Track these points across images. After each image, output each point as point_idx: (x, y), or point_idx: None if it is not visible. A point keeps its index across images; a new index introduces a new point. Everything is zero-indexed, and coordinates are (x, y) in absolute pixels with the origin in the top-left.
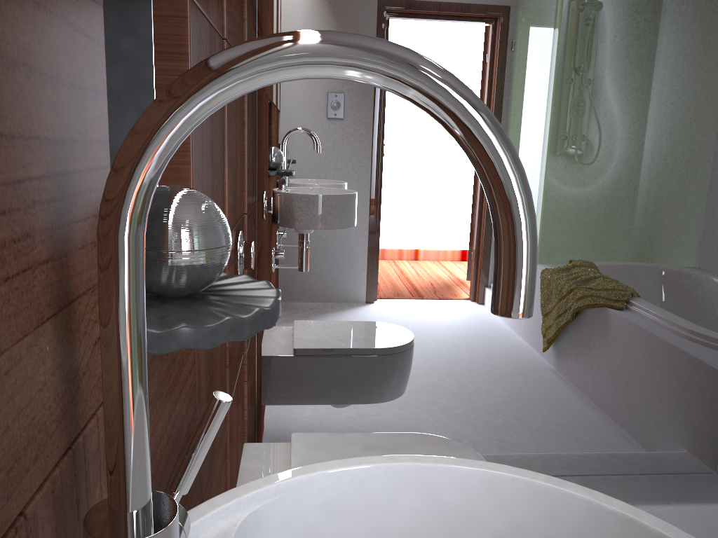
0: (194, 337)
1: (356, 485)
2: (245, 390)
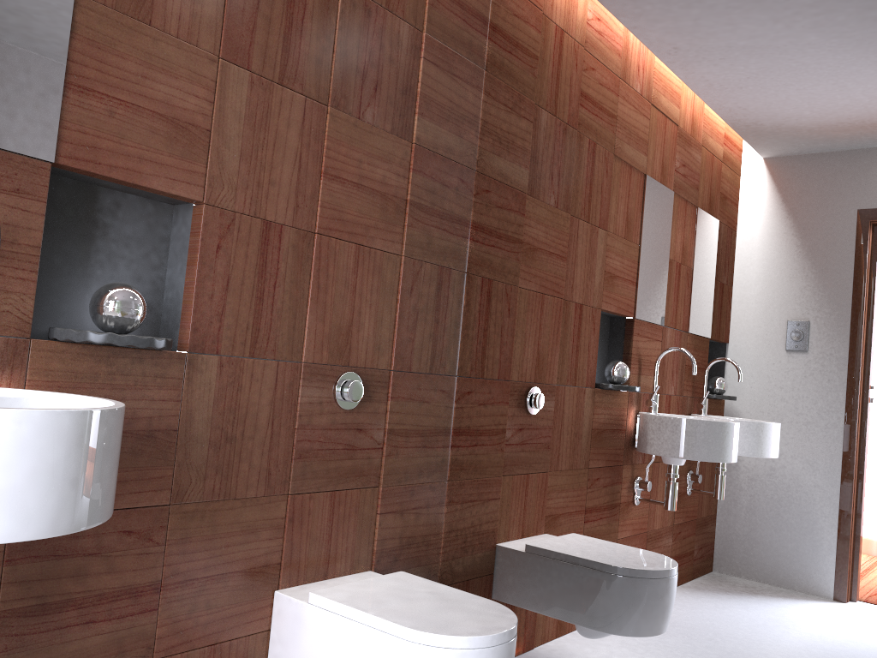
0: (71, 334)
1: (86, 406)
2: (376, 522)
